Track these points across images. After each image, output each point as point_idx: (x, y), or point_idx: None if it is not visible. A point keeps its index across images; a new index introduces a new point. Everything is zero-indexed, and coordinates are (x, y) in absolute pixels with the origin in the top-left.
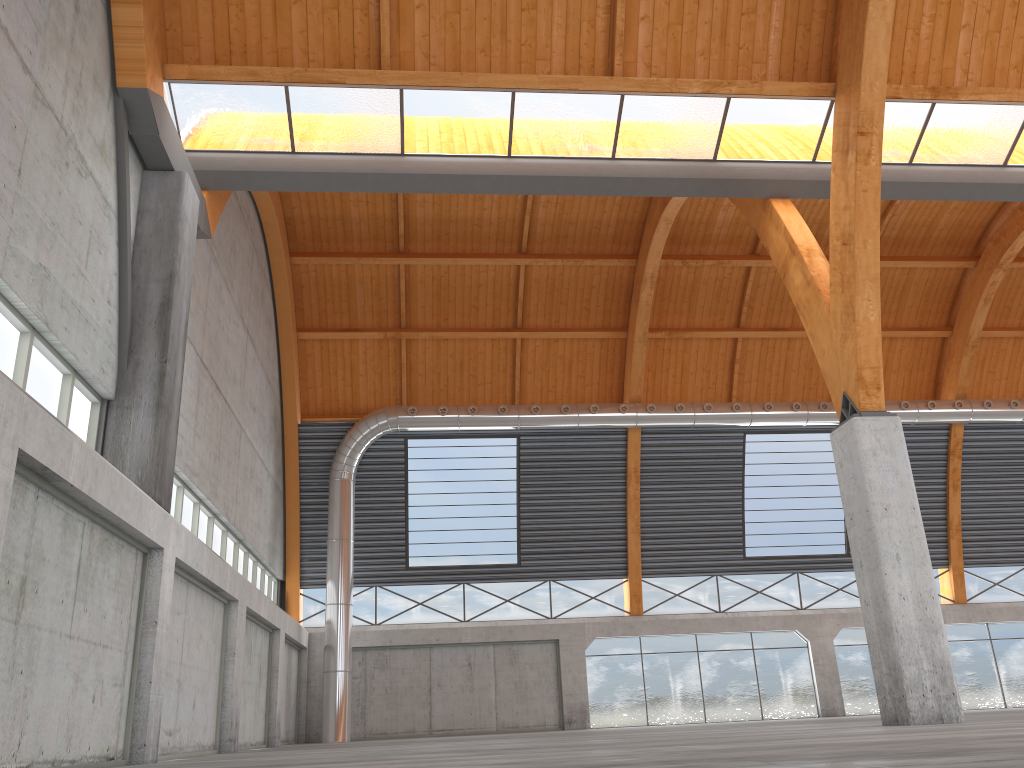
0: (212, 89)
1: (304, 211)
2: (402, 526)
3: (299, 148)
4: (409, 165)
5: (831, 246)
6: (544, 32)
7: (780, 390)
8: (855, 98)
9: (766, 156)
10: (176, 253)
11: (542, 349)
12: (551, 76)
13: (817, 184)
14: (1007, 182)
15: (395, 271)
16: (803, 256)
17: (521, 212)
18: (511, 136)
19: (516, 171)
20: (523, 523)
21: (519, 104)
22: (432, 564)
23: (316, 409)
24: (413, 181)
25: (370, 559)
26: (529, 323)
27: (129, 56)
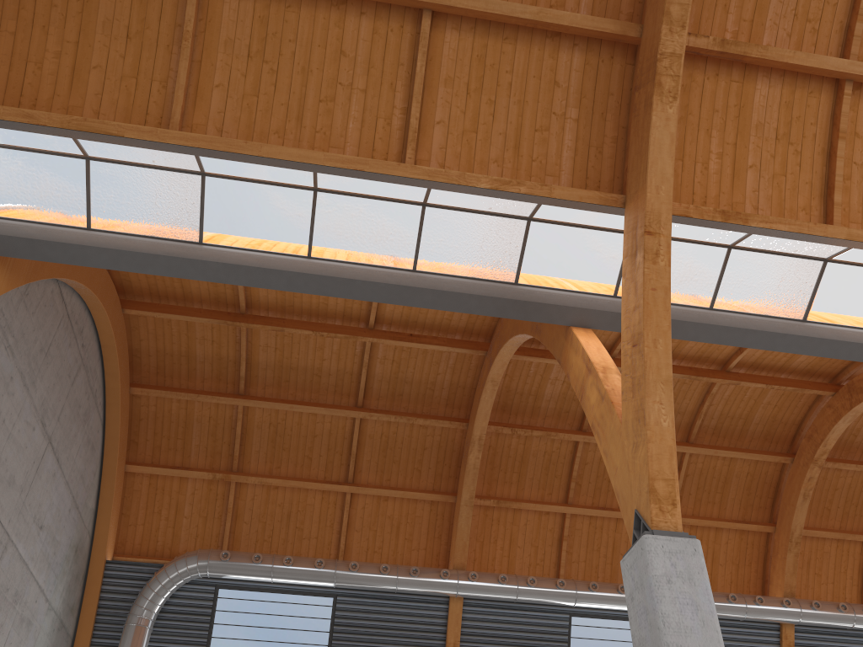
0: (12, 155)
1: (151, 344)
2: None
3: (95, 225)
4: (204, 252)
5: (623, 352)
6: (340, 123)
7: (608, 573)
8: (642, 200)
9: (568, 285)
10: None
11: (371, 507)
12: (337, 155)
13: (618, 316)
14: (808, 335)
15: (234, 413)
16: (598, 372)
17: (359, 366)
18: (312, 236)
19: (313, 270)
20: None
21: (321, 204)
22: None
23: (133, 548)
24: (206, 268)
25: None
26: (361, 479)
27: None
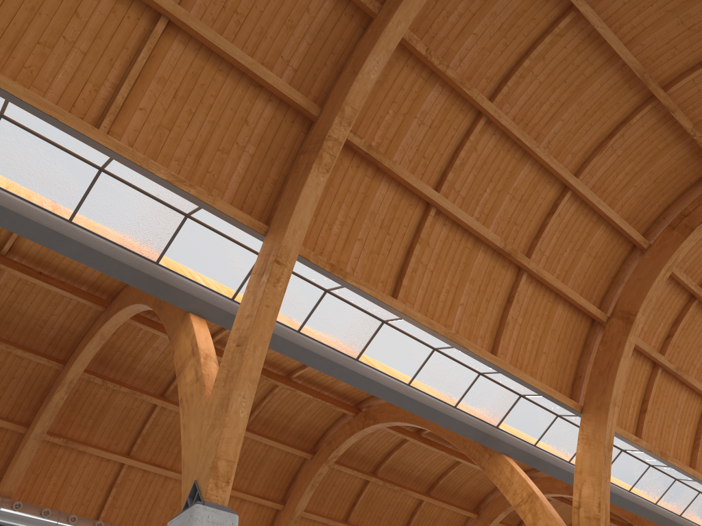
0: None
1: None
2: None
3: None
4: None
5: (227, 347)
6: (50, 70)
7: (143, 522)
8: (281, 236)
9: (199, 279)
10: None
11: None
12: (38, 96)
13: (230, 316)
14: (356, 371)
15: None
16: (201, 357)
17: None
18: None
19: None
20: None
21: (1, 130)
22: None
23: None
24: None
25: None
26: None
27: None
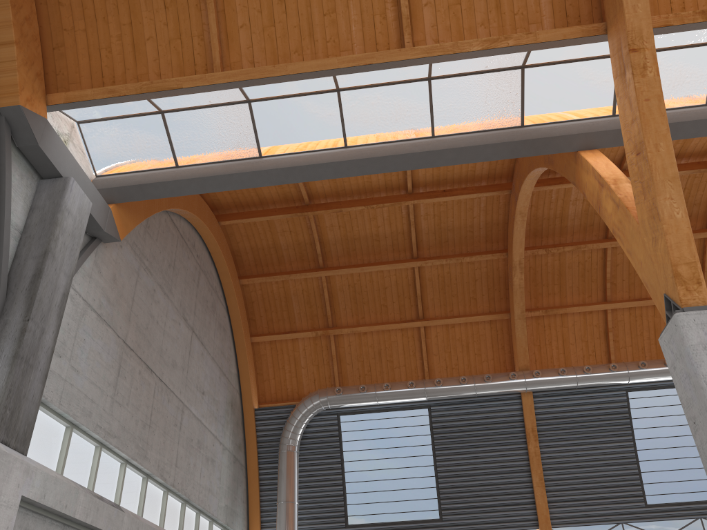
0: (109, 124)
1: (246, 244)
2: (340, 489)
3: (181, 162)
4: (265, 163)
5: (628, 162)
6: (344, 29)
7: (654, 352)
8: (622, 22)
9: (569, 116)
10: (52, 235)
11: (442, 334)
12: (348, 56)
13: (620, 132)
14: None
15: (319, 283)
16: (610, 184)
17: (408, 225)
18: (344, 129)
19: (351, 156)
20: (441, 482)
21: (345, 101)
22: (367, 522)
23: (271, 397)
24: (269, 175)
25: (316, 519)
26: (429, 314)
27: (6, 83)
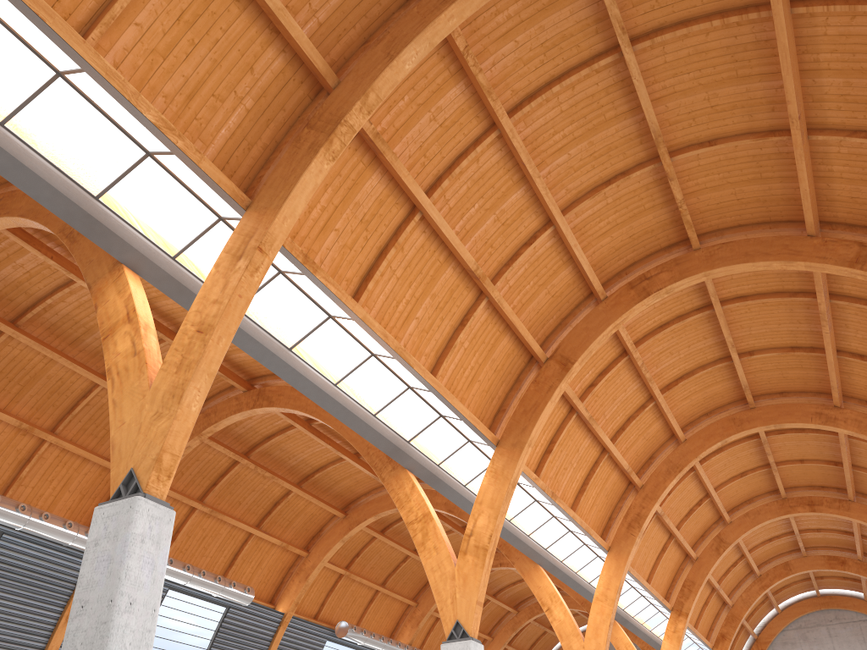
0: None
1: None
2: None
3: None
4: None
5: (182, 328)
6: None
7: None
8: (268, 220)
9: (141, 227)
10: None
11: None
12: None
13: (168, 278)
14: (288, 362)
15: None
16: (141, 327)
17: None
18: None
19: None
20: None
21: None
22: None
23: None
24: None
25: None
26: None
27: None
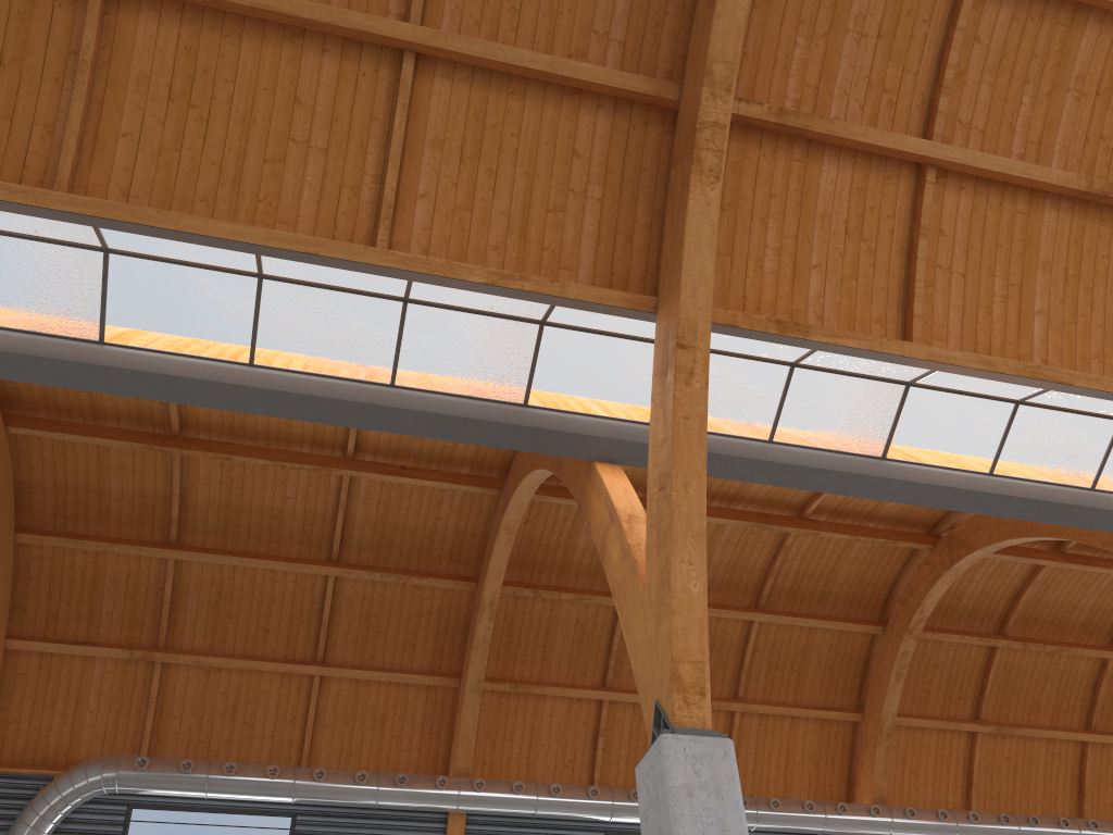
0: None
1: (47, 475)
2: None
3: None
4: (105, 354)
5: (649, 497)
6: (291, 191)
7: None
8: (675, 305)
9: (592, 408)
10: None
11: (348, 694)
12: (284, 233)
13: None
14: (888, 476)
15: (162, 569)
16: (622, 521)
17: (334, 507)
18: (255, 337)
19: (255, 382)
20: None
21: (268, 296)
22: None
23: (13, 755)
24: (107, 376)
25: None
26: (334, 657)
27: None
